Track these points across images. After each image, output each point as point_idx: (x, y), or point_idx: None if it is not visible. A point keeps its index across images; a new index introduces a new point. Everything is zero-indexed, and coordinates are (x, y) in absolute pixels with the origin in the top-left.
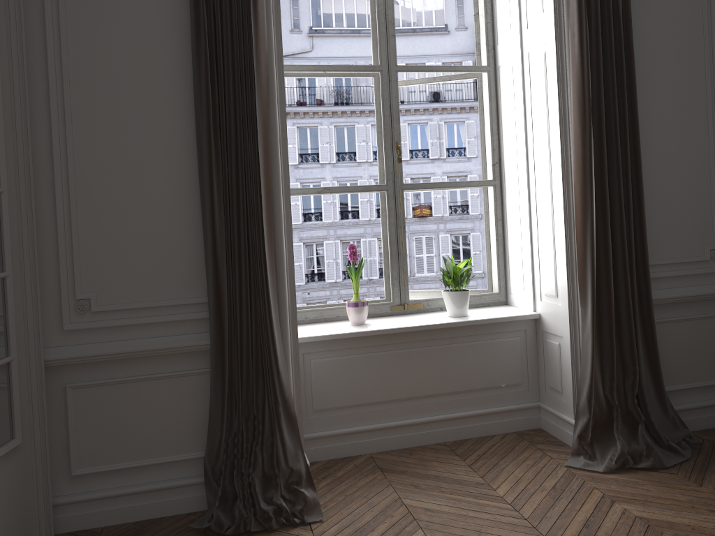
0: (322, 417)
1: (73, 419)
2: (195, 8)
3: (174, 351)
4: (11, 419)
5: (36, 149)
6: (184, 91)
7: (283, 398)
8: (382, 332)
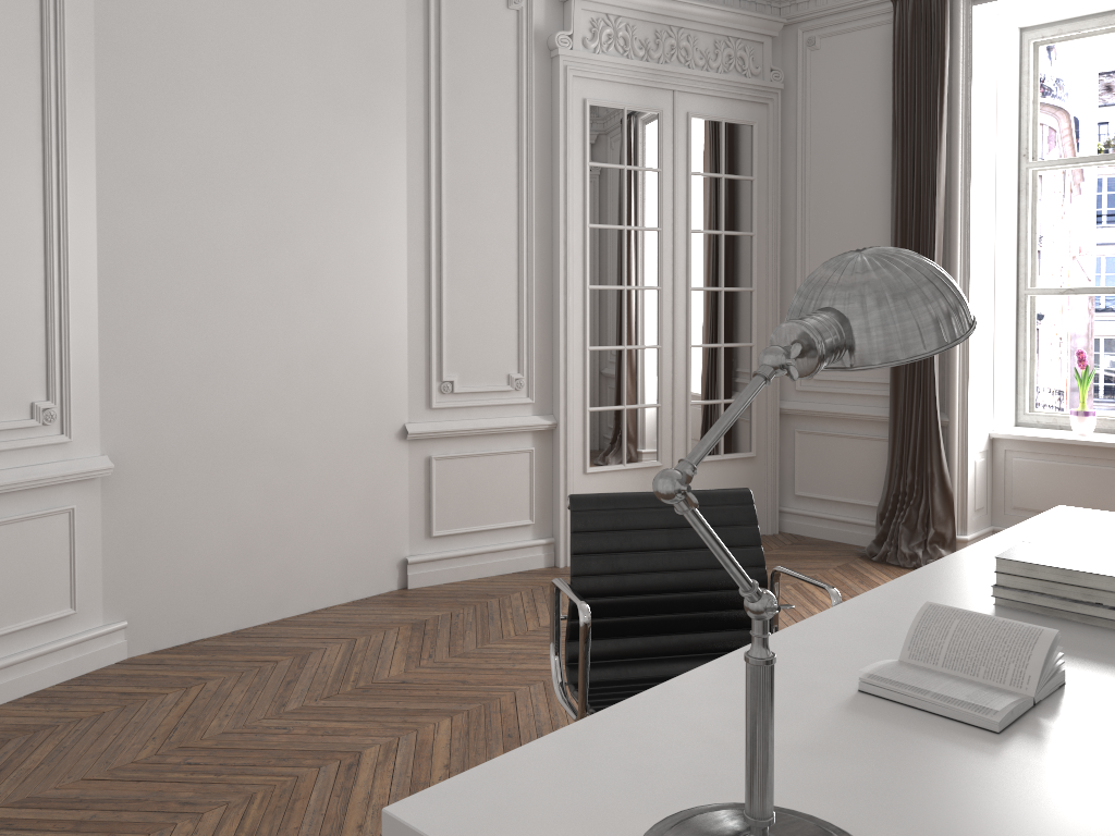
0: (1021, 515)
1: (798, 454)
2: (893, 143)
3: (865, 418)
4: (750, 439)
5: (787, 258)
6: (887, 210)
7: (942, 473)
8: (1088, 443)
